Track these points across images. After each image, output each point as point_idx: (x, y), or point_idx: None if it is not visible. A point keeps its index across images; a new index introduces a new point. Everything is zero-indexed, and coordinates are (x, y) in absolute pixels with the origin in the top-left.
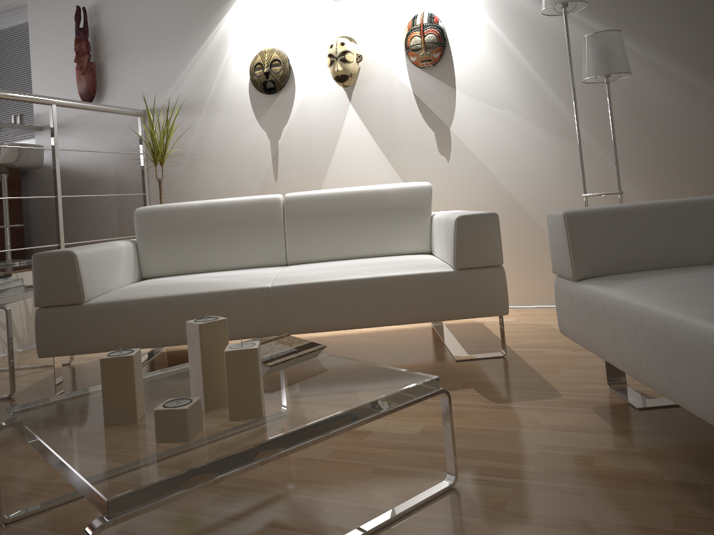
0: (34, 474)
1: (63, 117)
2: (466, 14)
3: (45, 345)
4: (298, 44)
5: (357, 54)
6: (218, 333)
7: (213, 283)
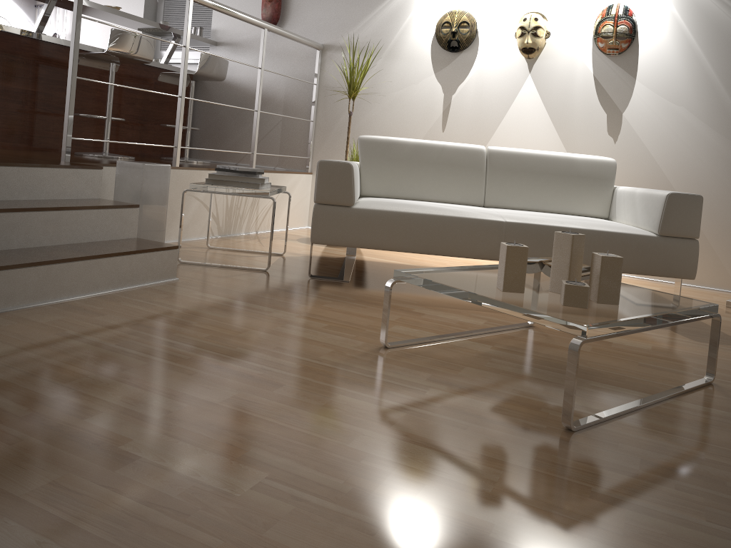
0: (365, 324)
1: (241, 37)
2: (660, 13)
3: (318, 234)
4: (488, 11)
5: (546, 31)
6: (580, 244)
7: (450, 210)
